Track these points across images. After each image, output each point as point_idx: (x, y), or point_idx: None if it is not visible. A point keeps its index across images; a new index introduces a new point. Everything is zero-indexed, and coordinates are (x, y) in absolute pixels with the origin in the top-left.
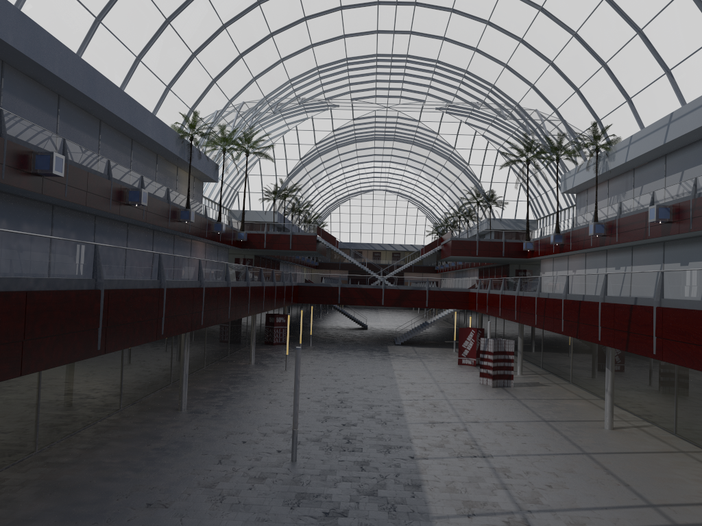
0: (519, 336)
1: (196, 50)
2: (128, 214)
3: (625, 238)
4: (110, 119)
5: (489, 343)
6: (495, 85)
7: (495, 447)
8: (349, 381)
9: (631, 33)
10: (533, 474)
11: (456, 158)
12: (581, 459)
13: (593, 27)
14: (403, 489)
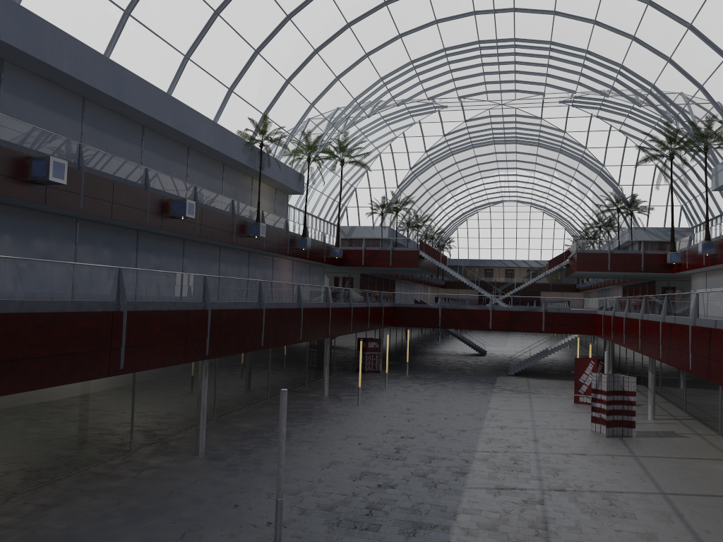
0: (650, 371)
1: (258, 46)
2: (174, 228)
3: None
4: (152, 124)
5: (603, 380)
6: (623, 64)
7: (571, 535)
8: (424, 422)
9: None
10: None
11: (589, 159)
12: None
13: None
14: None
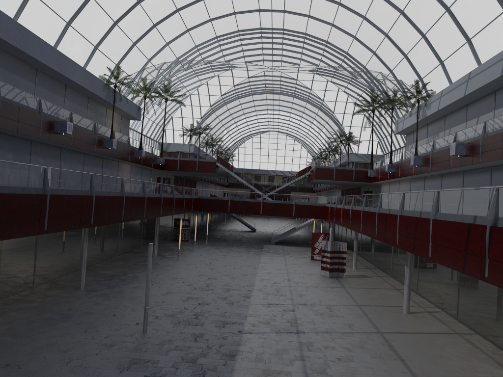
0: (355, 240)
1: (117, 19)
2: (57, 140)
3: (435, 167)
4: (44, 68)
5: (328, 244)
6: (348, 52)
7: (310, 325)
8: (221, 270)
9: (441, 10)
10: (330, 349)
11: (325, 108)
12: (374, 337)
13: (414, 6)
14: (220, 358)
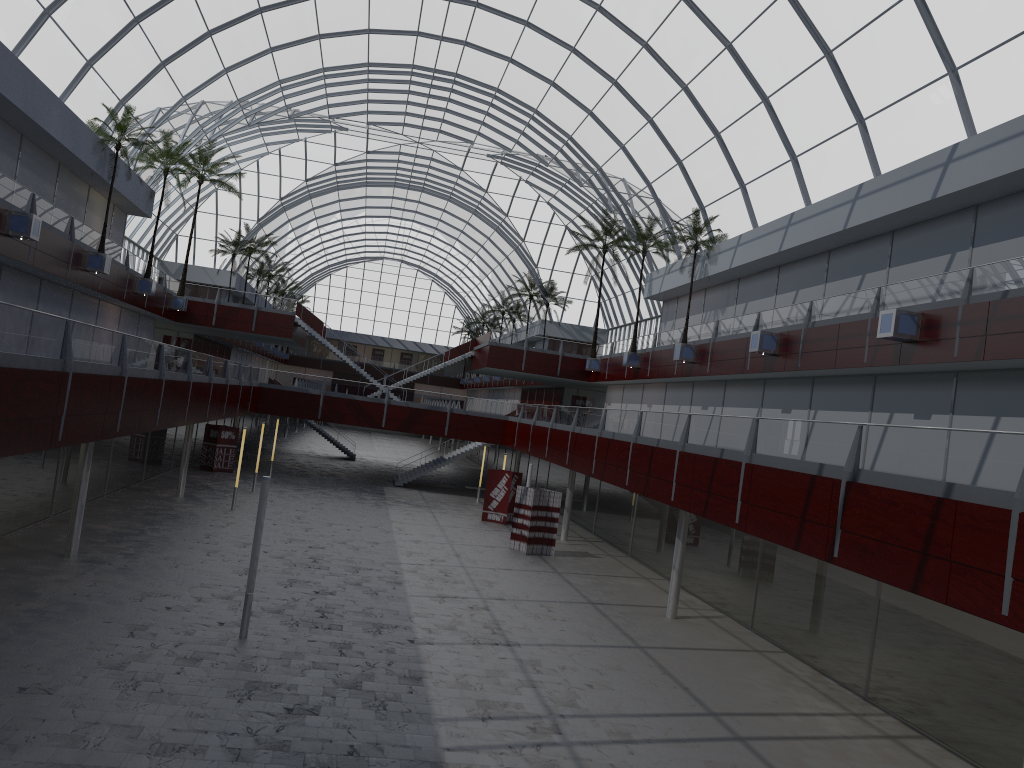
0: (569, 488)
1: (141, 14)
2: (6, 251)
3: (718, 368)
4: None
5: (529, 494)
6: (573, 136)
7: (524, 633)
8: (326, 533)
9: (754, 99)
10: (571, 670)
11: (508, 230)
12: (632, 653)
13: (709, 82)
14: (397, 682)
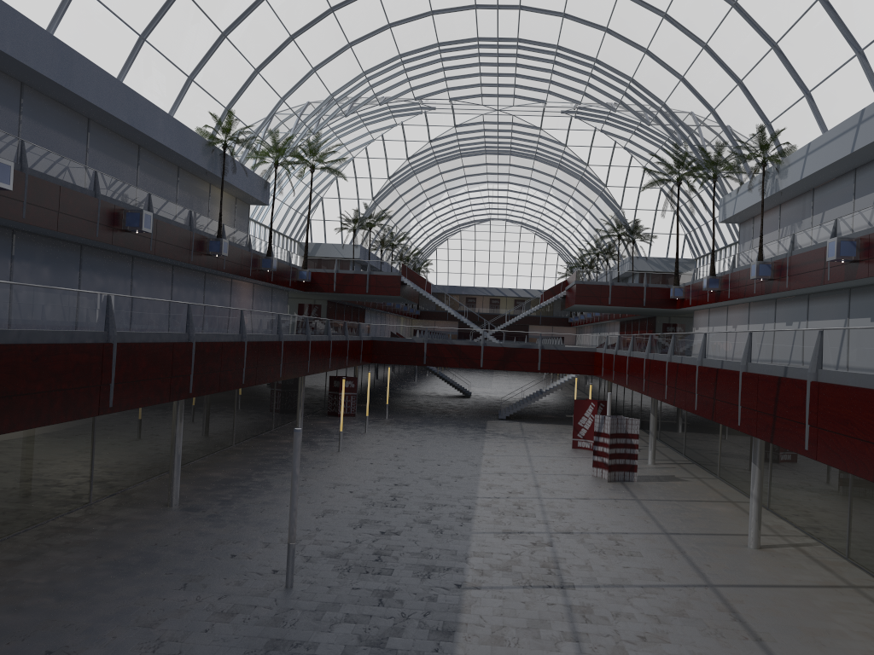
0: (652, 413)
1: (226, 28)
2: (126, 244)
3: (798, 282)
4: (101, 117)
5: (606, 422)
6: (634, 78)
7: (583, 573)
8: (416, 469)
9: None
10: (625, 618)
11: (591, 178)
12: (701, 594)
13: None
14: (426, 637)
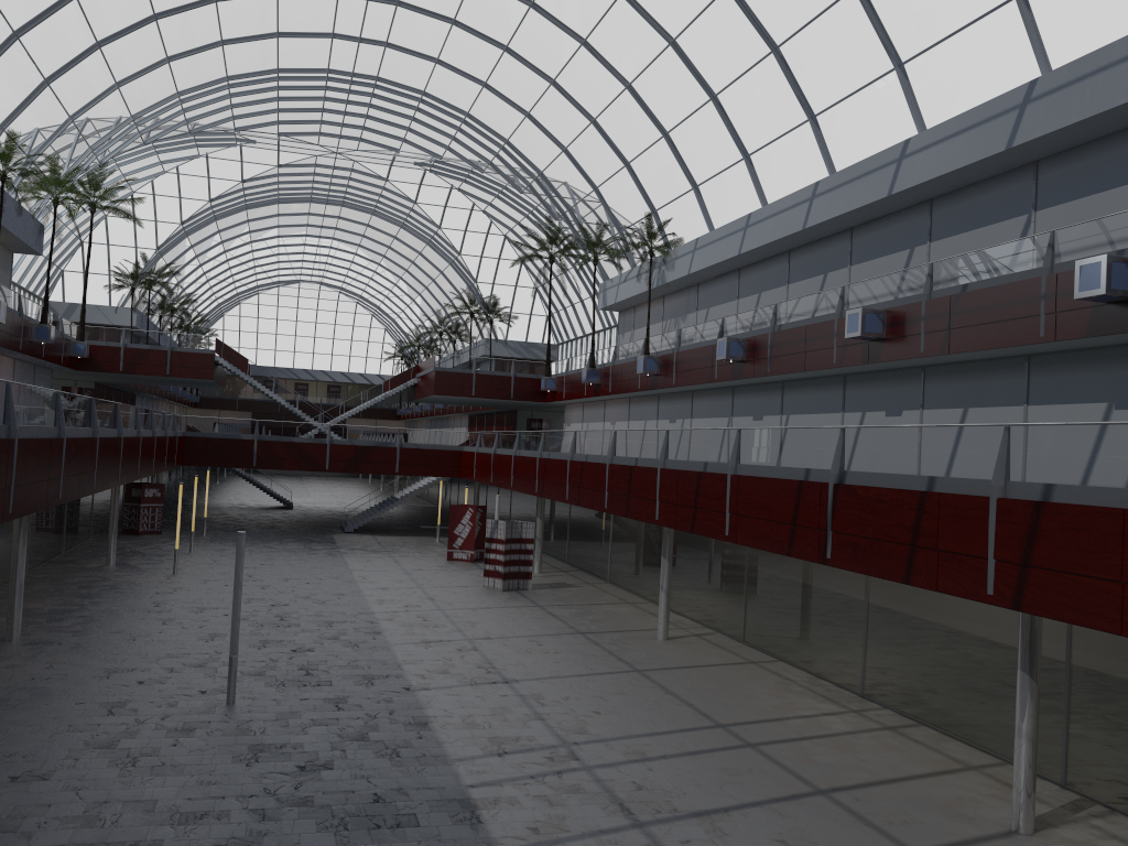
0: (539, 517)
1: (21, 27)
2: None
3: (685, 379)
4: None
5: (500, 527)
6: (510, 140)
7: (519, 669)
8: (285, 589)
9: (702, 97)
10: (575, 700)
11: (442, 243)
12: (632, 677)
13: (654, 80)
14: (404, 729)
